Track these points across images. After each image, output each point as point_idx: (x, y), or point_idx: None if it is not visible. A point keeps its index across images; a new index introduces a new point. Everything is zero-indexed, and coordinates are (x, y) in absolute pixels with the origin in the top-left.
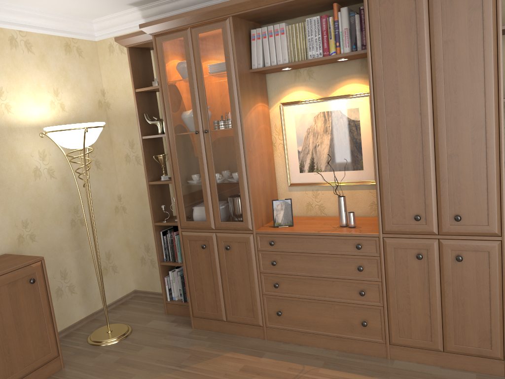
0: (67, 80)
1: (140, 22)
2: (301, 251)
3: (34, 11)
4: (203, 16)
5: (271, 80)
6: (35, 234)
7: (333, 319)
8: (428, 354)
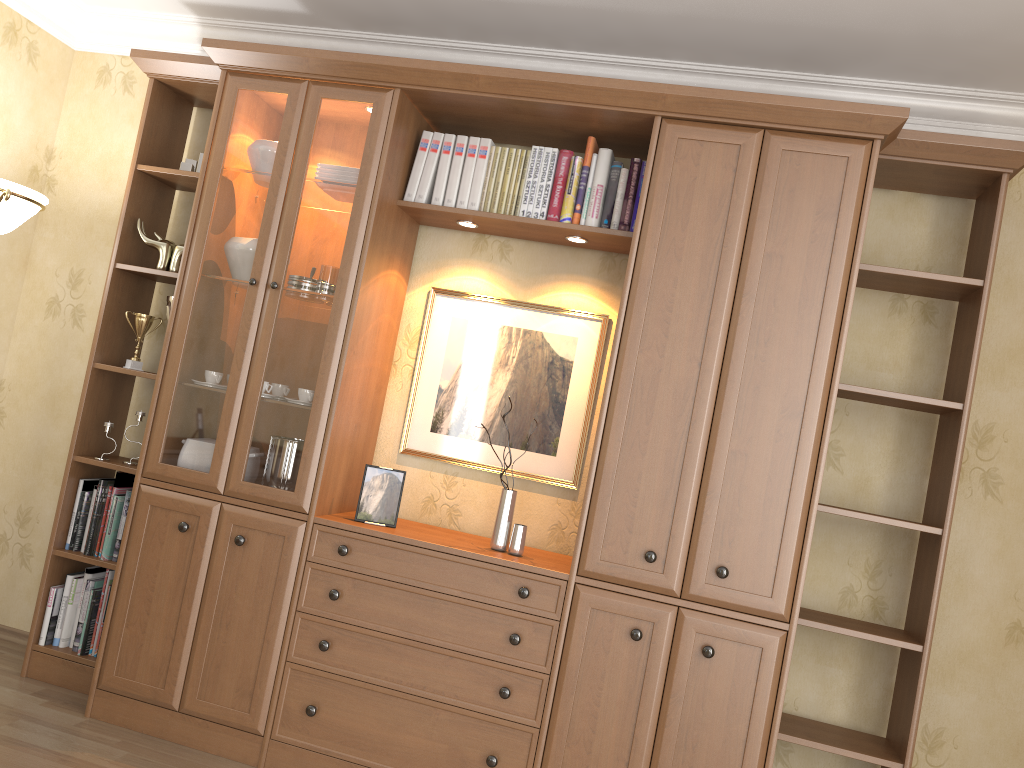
0: None
1: (190, 49)
2: (401, 580)
3: None
4: (346, 69)
5: (426, 239)
6: None
7: (427, 741)
8: None
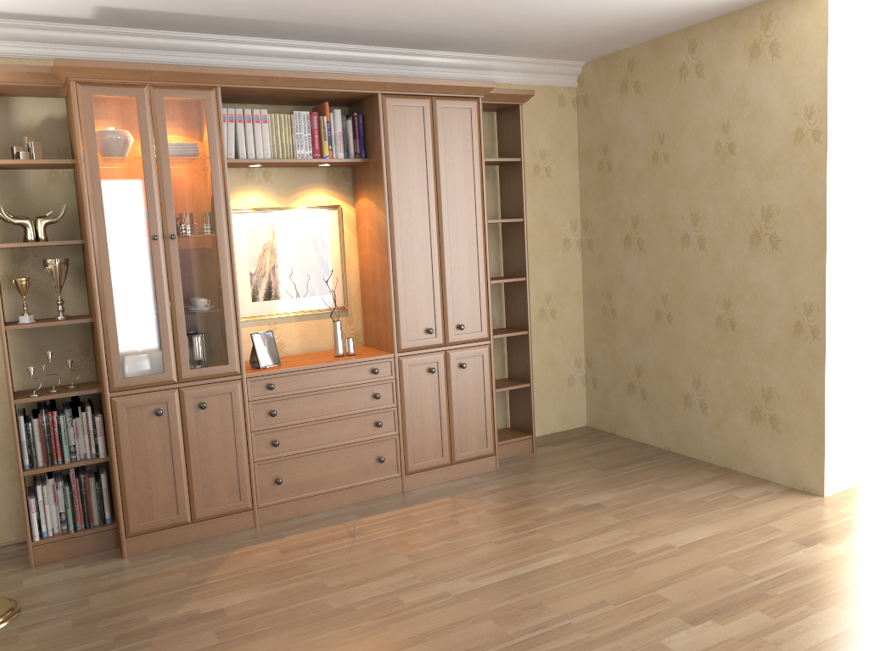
0: None
1: None
2: (308, 390)
3: None
4: (182, 77)
5: None
6: None
7: (345, 466)
8: (440, 471)
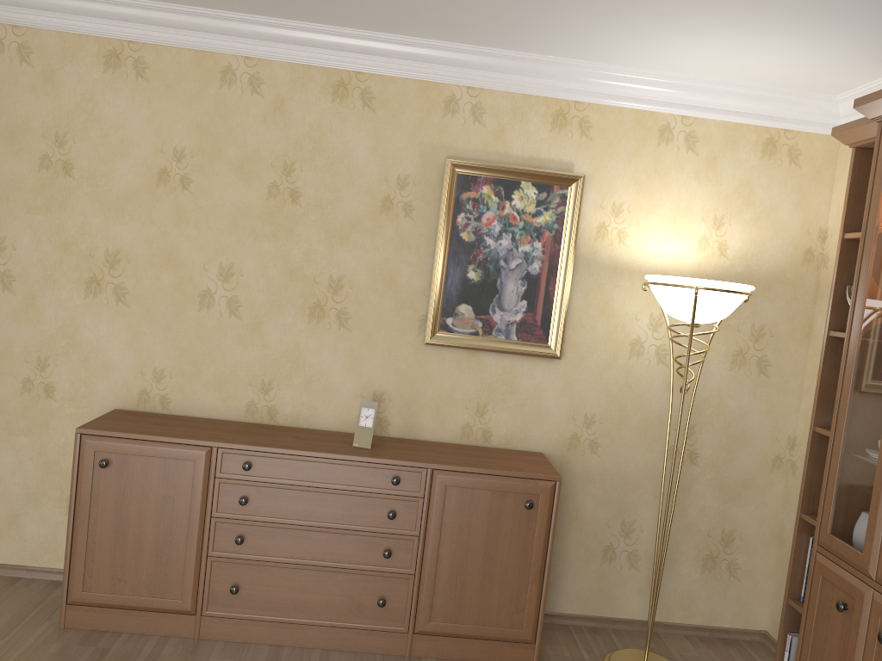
0: (748, 203)
1: None
2: None
3: (713, 83)
4: None
5: None
6: (599, 442)
7: None
8: None
